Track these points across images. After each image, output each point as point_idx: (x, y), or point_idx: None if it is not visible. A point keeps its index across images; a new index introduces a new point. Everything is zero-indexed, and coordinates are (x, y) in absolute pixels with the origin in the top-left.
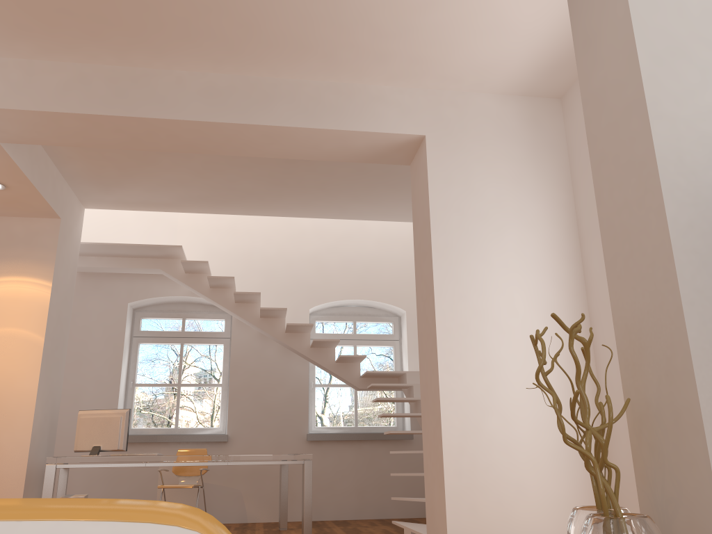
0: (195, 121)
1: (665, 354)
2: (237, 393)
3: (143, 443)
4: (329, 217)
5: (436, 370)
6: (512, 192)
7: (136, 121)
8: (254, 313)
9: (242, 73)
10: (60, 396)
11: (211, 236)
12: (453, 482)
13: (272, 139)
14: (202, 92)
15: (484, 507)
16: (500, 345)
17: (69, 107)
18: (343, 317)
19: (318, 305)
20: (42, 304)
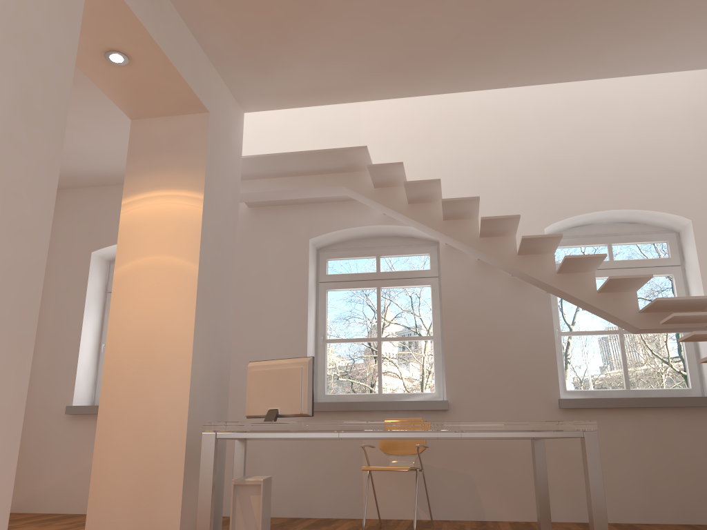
0: None
1: None
2: (455, 345)
3: (340, 413)
4: (571, 78)
5: None
6: None
7: None
8: (471, 233)
9: None
10: (229, 348)
11: (402, 147)
12: None
13: None
14: None
15: None
16: None
17: None
18: (591, 239)
19: (555, 223)
20: (193, 223)
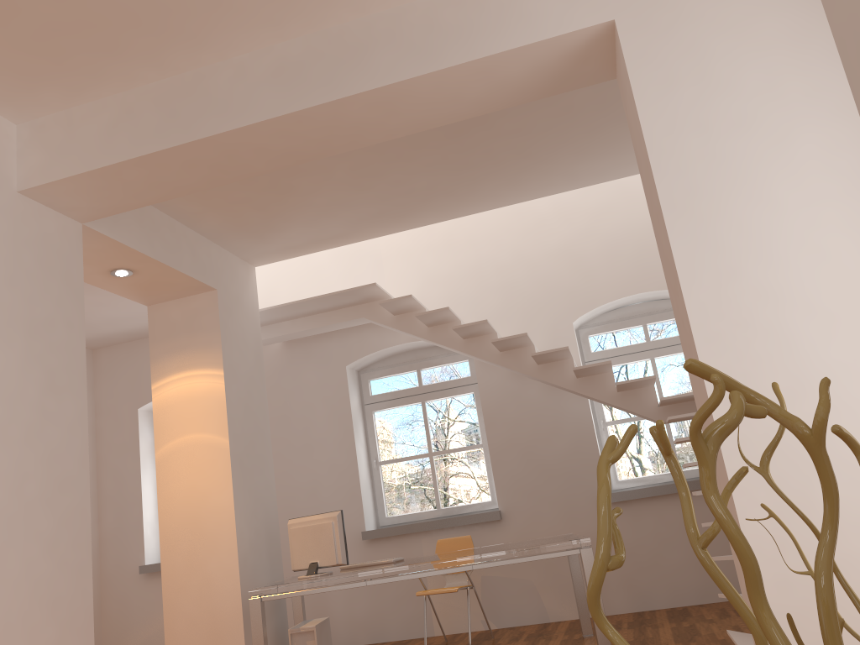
0: (269, 119)
1: None
2: (500, 454)
3: (400, 536)
4: (556, 191)
5: None
6: (795, 63)
7: (201, 145)
8: (492, 348)
9: (317, 27)
10: (274, 501)
11: (424, 257)
12: (776, 600)
13: (386, 109)
14: (271, 74)
15: (847, 639)
16: (822, 343)
17: (119, 154)
18: (625, 322)
19: (583, 315)
20: (218, 399)
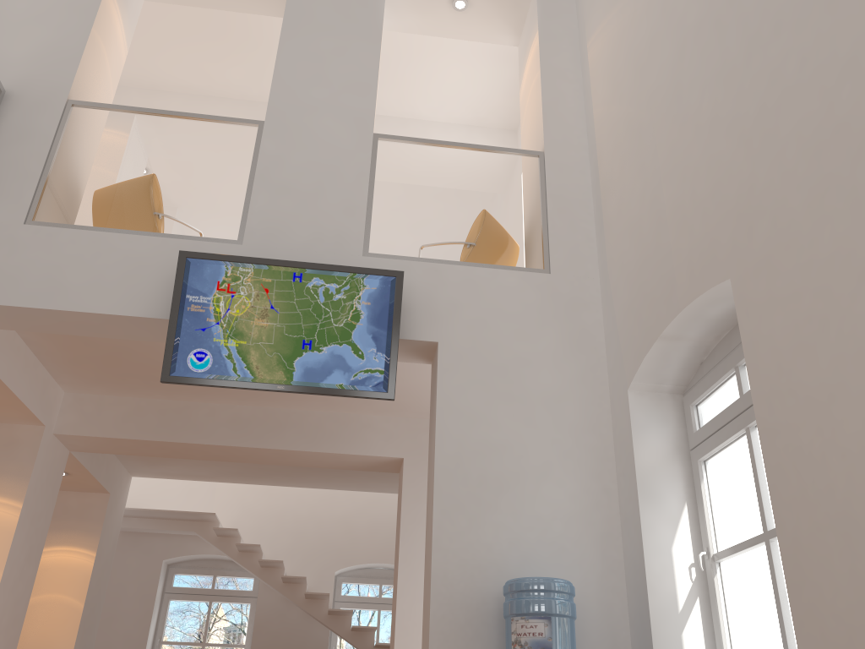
0: (221, 445)
1: None
2: None
3: None
4: (352, 489)
5: None
6: None
7: (176, 444)
8: (278, 578)
9: (261, 405)
10: None
11: (247, 494)
12: None
13: (282, 456)
14: (229, 421)
15: None
16: None
17: (127, 434)
18: (369, 579)
19: (343, 568)
20: (86, 573)
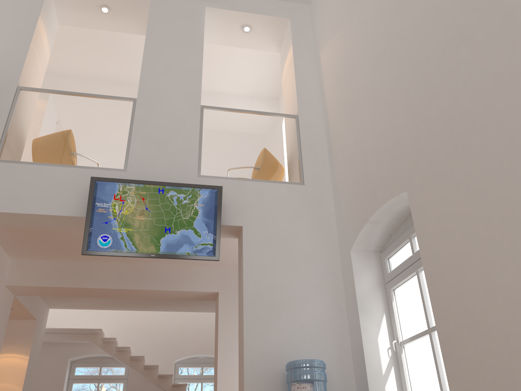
0: (109, 288)
1: None
2: None
3: None
4: (185, 311)
5: None
6: None
7: (82, 288)
8: (141, 366)
9: (133, 263)
10: None
11: (120, 316)
12: None
13: (146, 293)
14: (114, 273)
15: None
16: None
17: (51, 283)
18: (195, 364)
19: (180, 358)
20: (23, 369)
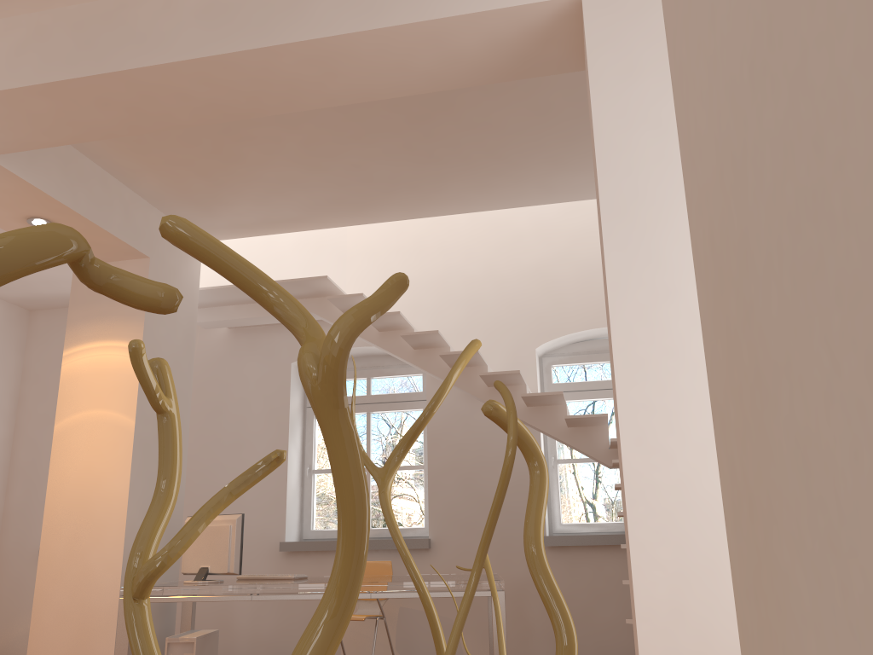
0: (190, 60)
1: (872, 460)
2: (439, 478)
3: (320, 552)
4: (530, 203)
5: (620, 445)
6: None
7: (113, 80)
8: (442, 362)
9: None
10: (182, 496)
11: (390, 259)
12: None
13: (324, 68)
14: (201, 12)
15: None
16: None
17: (22, 79)
18: (592, 356)
19: (548, 342)
20: (131, 375)
